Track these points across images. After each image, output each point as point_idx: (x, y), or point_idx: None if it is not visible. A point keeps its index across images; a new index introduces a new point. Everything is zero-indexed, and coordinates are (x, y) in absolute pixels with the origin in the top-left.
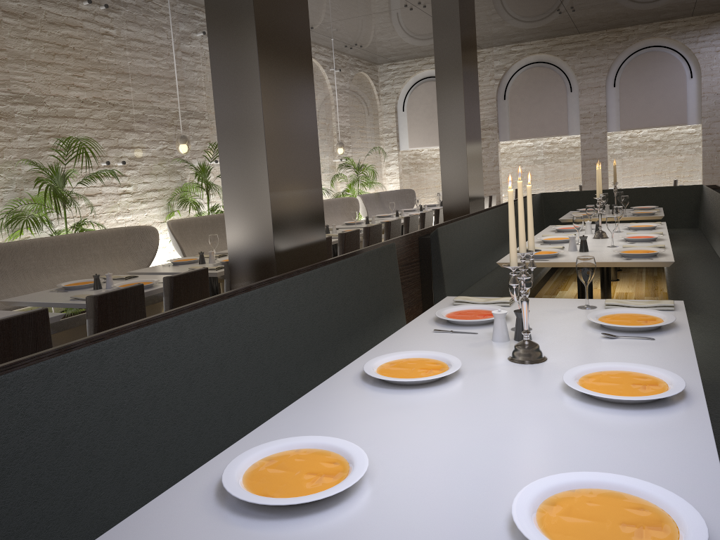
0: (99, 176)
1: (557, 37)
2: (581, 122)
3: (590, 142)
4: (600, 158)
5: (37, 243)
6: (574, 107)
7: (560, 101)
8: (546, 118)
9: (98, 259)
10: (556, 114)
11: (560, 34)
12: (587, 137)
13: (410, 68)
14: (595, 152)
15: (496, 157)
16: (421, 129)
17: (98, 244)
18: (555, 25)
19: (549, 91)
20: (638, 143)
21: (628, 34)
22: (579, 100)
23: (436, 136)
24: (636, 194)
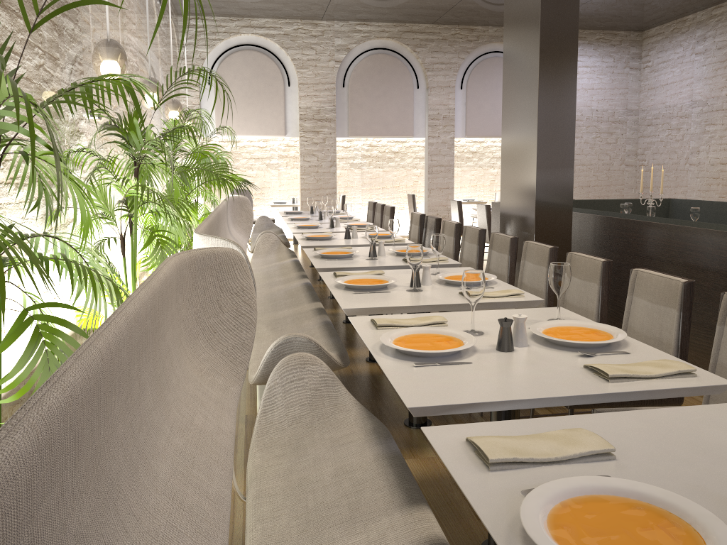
0: (88, 95)
1: (408, 23)
2: (430, 124)
3: (438, 147)
4: (447, 165)
5: (123, 340)
6: (420, 106)
7: (406, 97)
8: (391, 115)
9: (174, 363)
10: (402, 112)
11: (418, 19)
12: (435, 141)
13: (224, 28)
14: (443, 158)
15: (334, 155)
16: (235, 112)
17: (168, 311)
18: (433, 6)
19: (395, 84)
20: (456, 153)
21: (479, 34)
22: (429, 98)
23: (256, 122)
24: (611, 206)
